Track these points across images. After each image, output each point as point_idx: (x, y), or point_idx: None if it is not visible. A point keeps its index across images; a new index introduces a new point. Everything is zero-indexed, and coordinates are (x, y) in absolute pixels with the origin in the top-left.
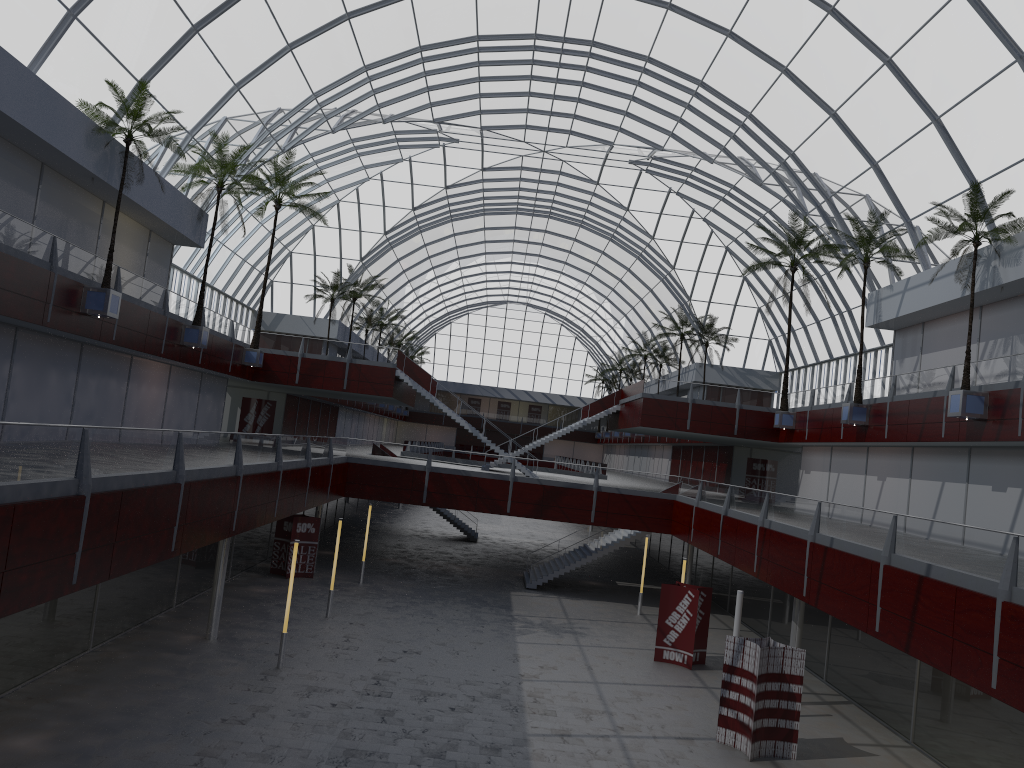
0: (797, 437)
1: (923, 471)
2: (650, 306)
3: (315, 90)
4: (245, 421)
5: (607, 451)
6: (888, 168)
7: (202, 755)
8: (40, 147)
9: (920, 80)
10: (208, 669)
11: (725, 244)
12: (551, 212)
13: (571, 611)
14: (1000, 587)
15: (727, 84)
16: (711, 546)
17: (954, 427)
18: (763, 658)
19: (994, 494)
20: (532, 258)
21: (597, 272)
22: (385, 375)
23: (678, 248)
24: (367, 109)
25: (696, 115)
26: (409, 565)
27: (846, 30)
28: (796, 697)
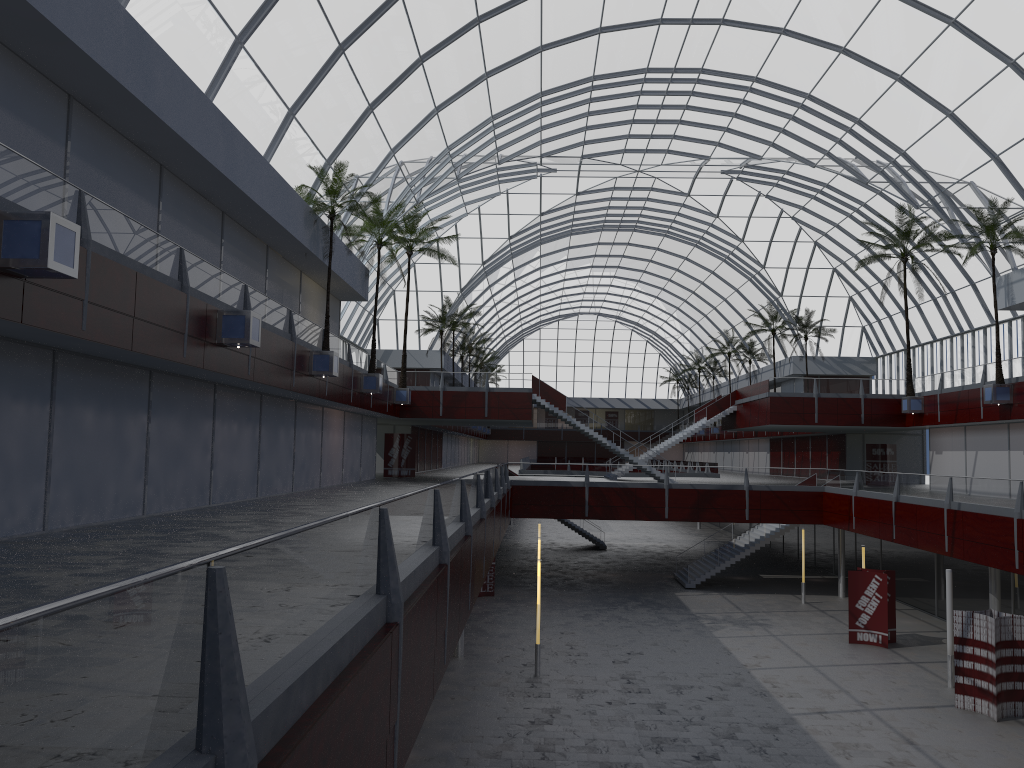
0: (928, 420)
1: None
2: (735, 305)
3: (449, 144)
4: (389, 455)
5: (688, 449)
6: (1011, 159)
7: (541, 751)
8: (275, 233)
9: None
10: (480, 682)
11: (814, 239)
12: (636, 226)
13: (741, 605)
14: None
15: (836, 95)
16: (882, 532)
17: None
18: (996, 627)
19: None
20: (610, 270)
21: (677, 277)
22: (522, 400)
23: (767, 248)
24: (487, 154)
25: (800, 125)
26: (566, 576)
27: (968, 39)
28: None
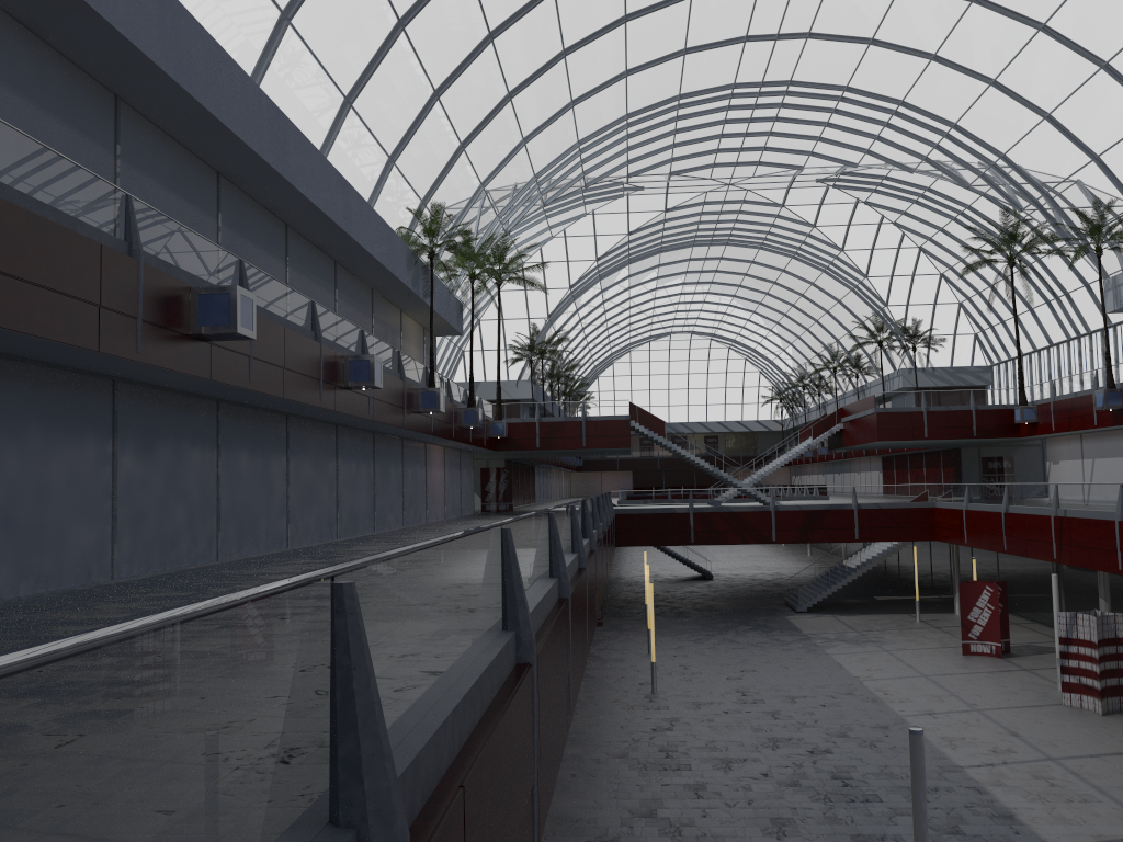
0: (1042, 429)
1: None
2: (838, 317)
3: (536, 172)
4: (486, 490)
5: (795, 473)
6: (1111, 160)
7: (664, 751)
8: (381, 277)
9: None
10: (600, 699)
11: (918, 244)
12: (729, 239)
13: (854, 625)
14: None
15: (930, 101)
16: (994, 543)
17: None
18: (1098, 626)
19: None
20: (703, 286)
21: (775, 290)
22: (621, 427)
23: (869, 256)
24: (574, 178)
25: (895, 131)
26: (673, 606)
27: (1058, 43)
28: None
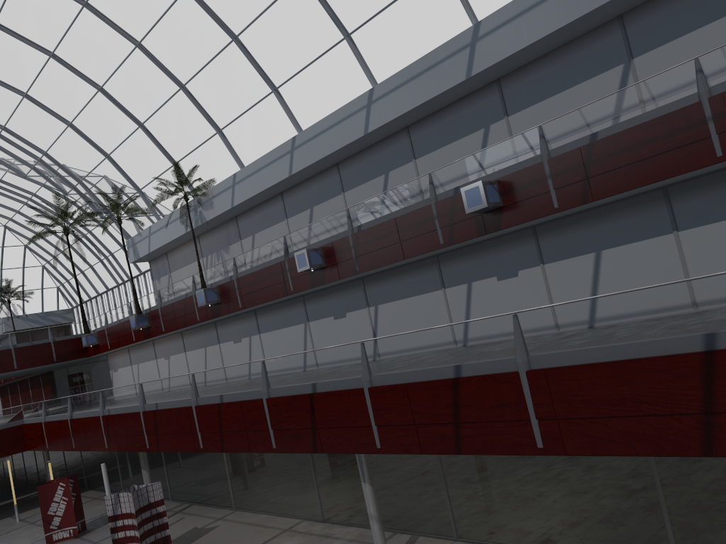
0: (103, 349)
1: (192, 345)
2: None
3: None
4: None
5: None
6: (118, 157)
7: None
8: None
9: (125, 101)
10: None
11: (3, 223)
12: None
13: None
14: (263, 391)
15: None
16: (66, 445)
17: (204, 312)
18: (135, 499)
19: (236, 345)
20: None
21: None
22: None
23: None
24: None
25: None
26: None
27: (66, 68)
28: (163, 514)
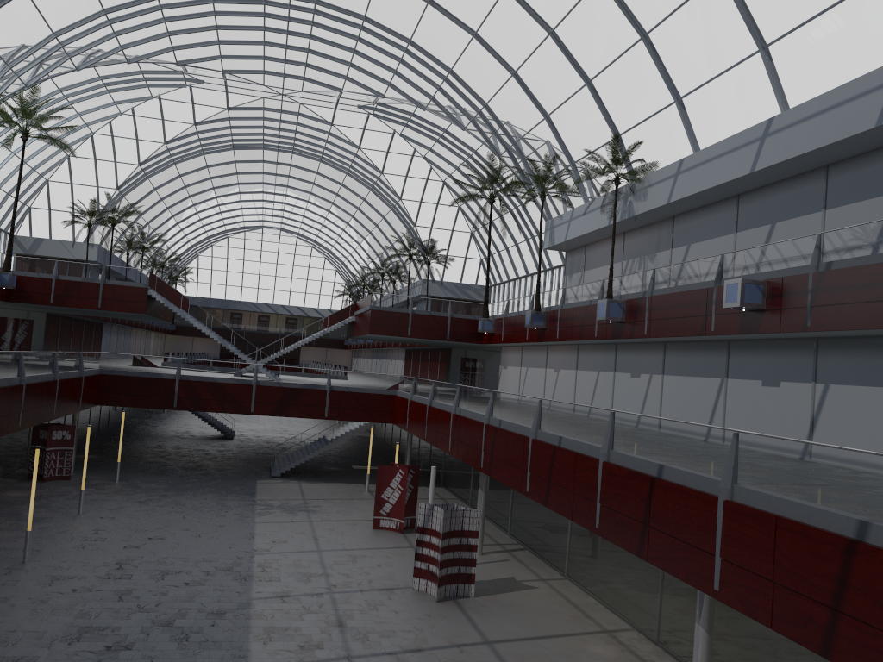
0: (496, 339)
1: (585, 363)
2: (384, 231)
3: (55, 30)
4: (3, 339)
5: (355, 355)
6: (557, 120)
7: None
8: None
9: (575, 49)
10: None
11: (442, 179)
12: (294, 148)
13: (308, 493)
14: (601, 451)
15: (431, 44)
16: (420, 431)
17: (603, 328)
18: (446, 519)
19: (632, 379)
20: (281, 188)
21: (338, 201)
22: (138, 294)
23: (404, 182)
24: (110, 50)
25: (408, 69)
26: (166, 463)
27: (519, 4)
28: (473, 548)
